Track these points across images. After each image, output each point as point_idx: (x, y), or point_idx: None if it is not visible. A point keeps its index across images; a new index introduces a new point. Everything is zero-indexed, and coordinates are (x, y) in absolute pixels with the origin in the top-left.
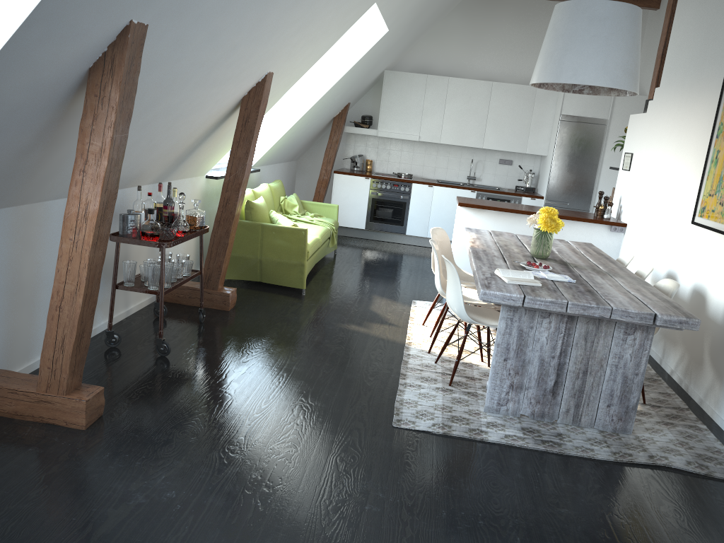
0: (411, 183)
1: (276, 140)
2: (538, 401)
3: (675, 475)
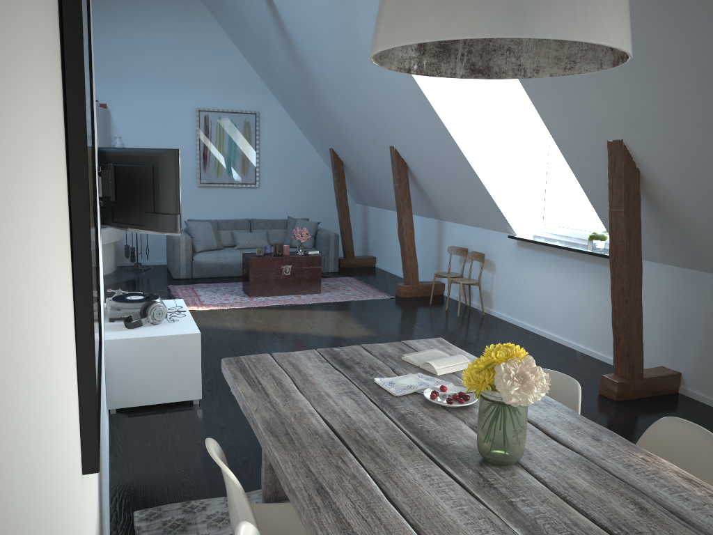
0: None
1: None
2: None
3: (222, 493)
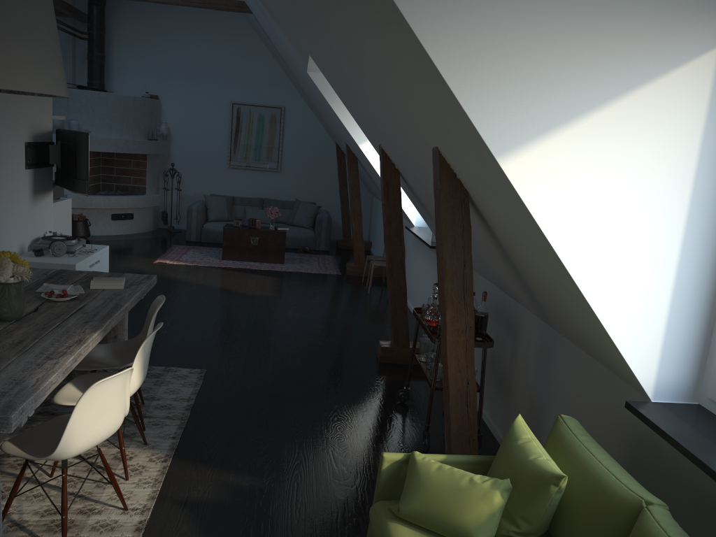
0: None
1: None
2: None
3: None
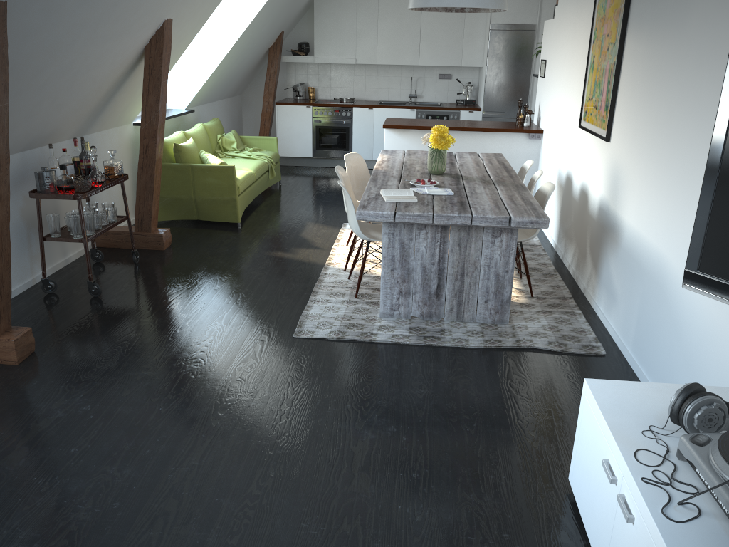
0: (351, 107)
1: (206, 79)
2: (425, 303)
3: (534, 354)
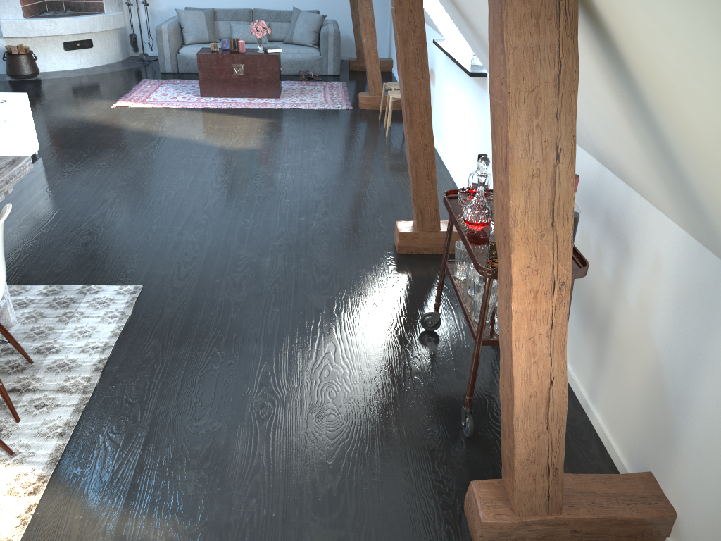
0: None
1: None
2: None
3: None
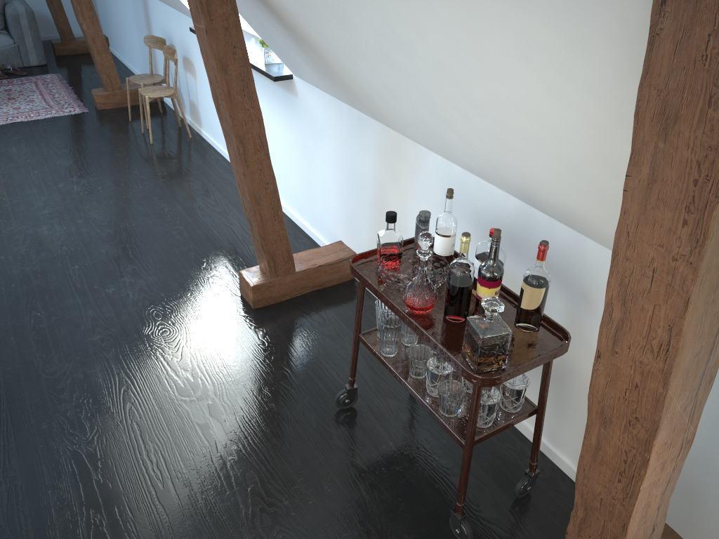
0: None
1: None
2: None
3: None
